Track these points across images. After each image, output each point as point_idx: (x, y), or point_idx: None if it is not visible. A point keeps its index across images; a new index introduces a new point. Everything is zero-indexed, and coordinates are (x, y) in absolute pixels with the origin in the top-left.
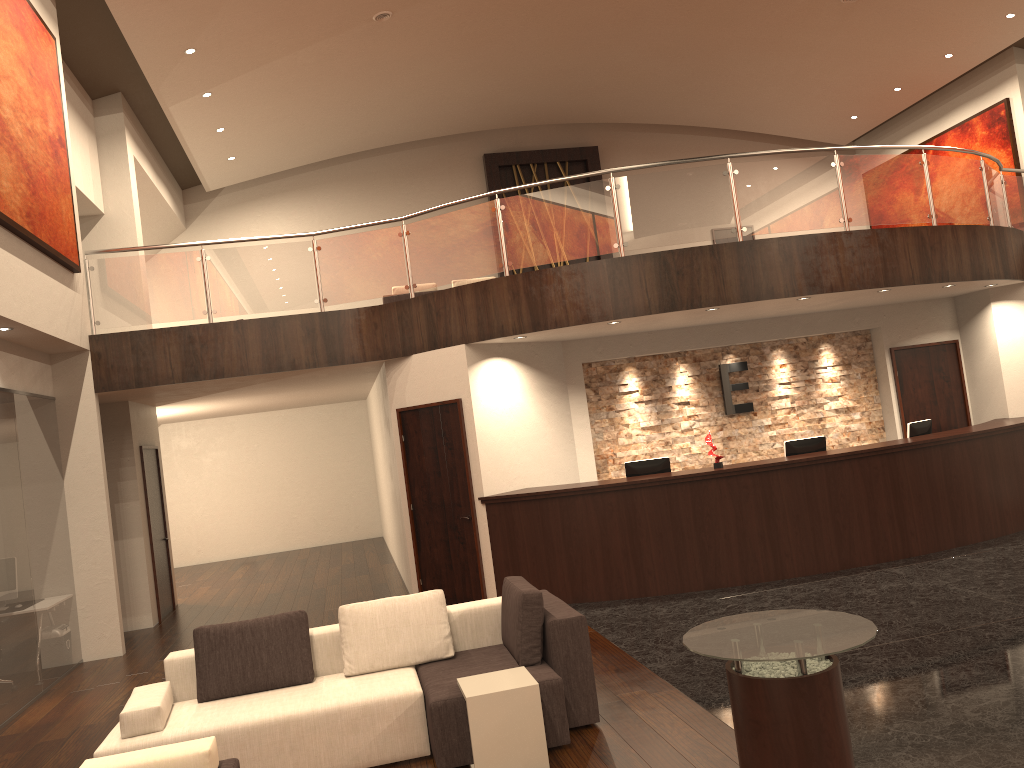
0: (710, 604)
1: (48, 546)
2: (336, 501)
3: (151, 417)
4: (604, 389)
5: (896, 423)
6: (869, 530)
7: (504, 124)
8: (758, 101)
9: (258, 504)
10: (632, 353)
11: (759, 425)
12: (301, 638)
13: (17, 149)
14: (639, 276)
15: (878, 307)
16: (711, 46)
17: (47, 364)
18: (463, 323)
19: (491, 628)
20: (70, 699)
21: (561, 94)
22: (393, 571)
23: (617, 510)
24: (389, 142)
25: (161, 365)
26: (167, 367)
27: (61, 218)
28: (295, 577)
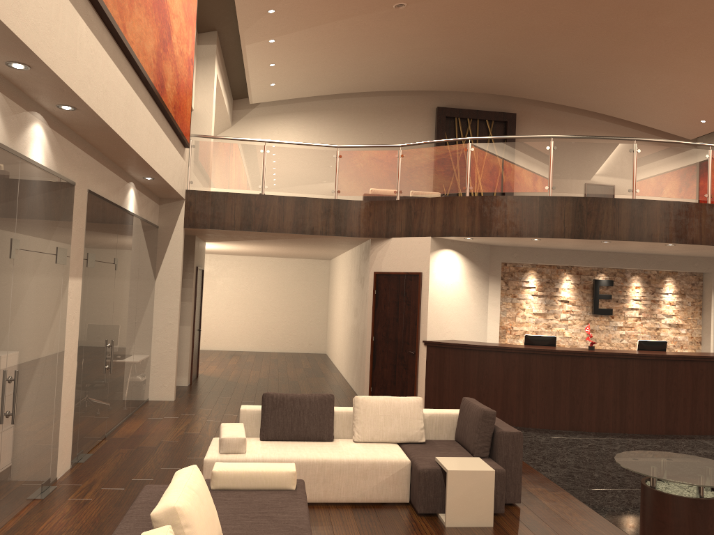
0: (575, 440)
1: (143, 322)
2: (299, 324)
3: (203, 248)
4: (512, 282)
5: (711, 341)
6: (690, 411)
7: (455, 88)
8: (637, 100)
9: (248, 317)
10: (536, 261)
11: (614, 325)
12: (329, 412)
13: (175, 63)
14: (560, 211)
15: (712, 258)
16: (615, 57)
17: (157, 204)
18: (432, 222)
19: (448, 428)
20: (149, 422)
21: (500, 74)
22: (341, 378)
23: (518, 366)
24: (376, 89)
25: (228, 217)
26: (231, 219)
27: (186, 111)
28: (273, 370)
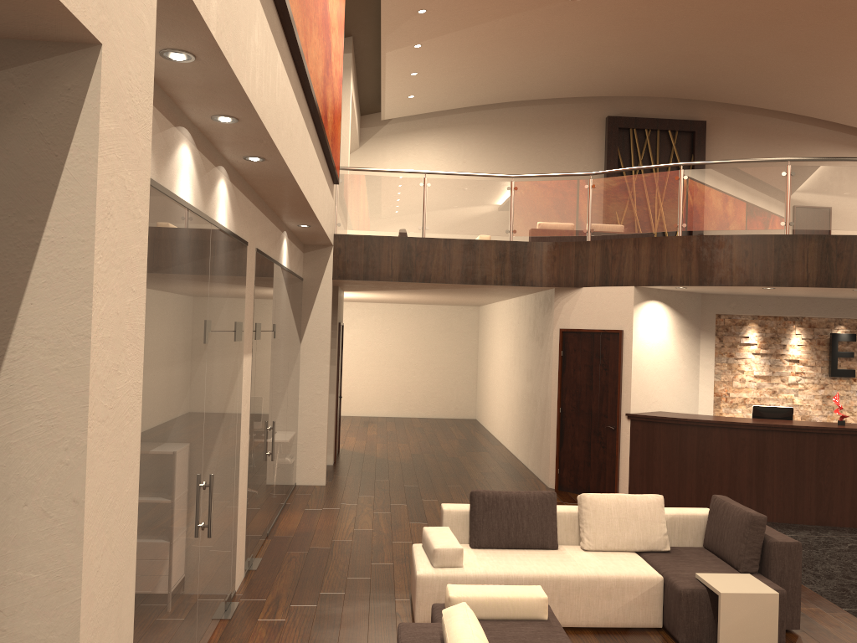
0: (829, 539)
1: (292, 394)
2: (443, 384)
3: (342, 300)
4: (728, 338)
5: None
6: None
7: (631, 93)
8: None
9: (382, 376)
10: (759, 312)
11: (856, 390)
12: (552, 513)
13: (332, 86)
14: (802, 253)
15: None
16: (841, 49)
17: (302, 252)
18: (635, 269)
19: (694, 533)
20: (309, 515)
21: (690, 74)
22: (508, 453)
23: (748, 445)
24: (533, 97)
25: (384, 265)
26: (388, 268)
27: (337, 141)
28: (424, 443)
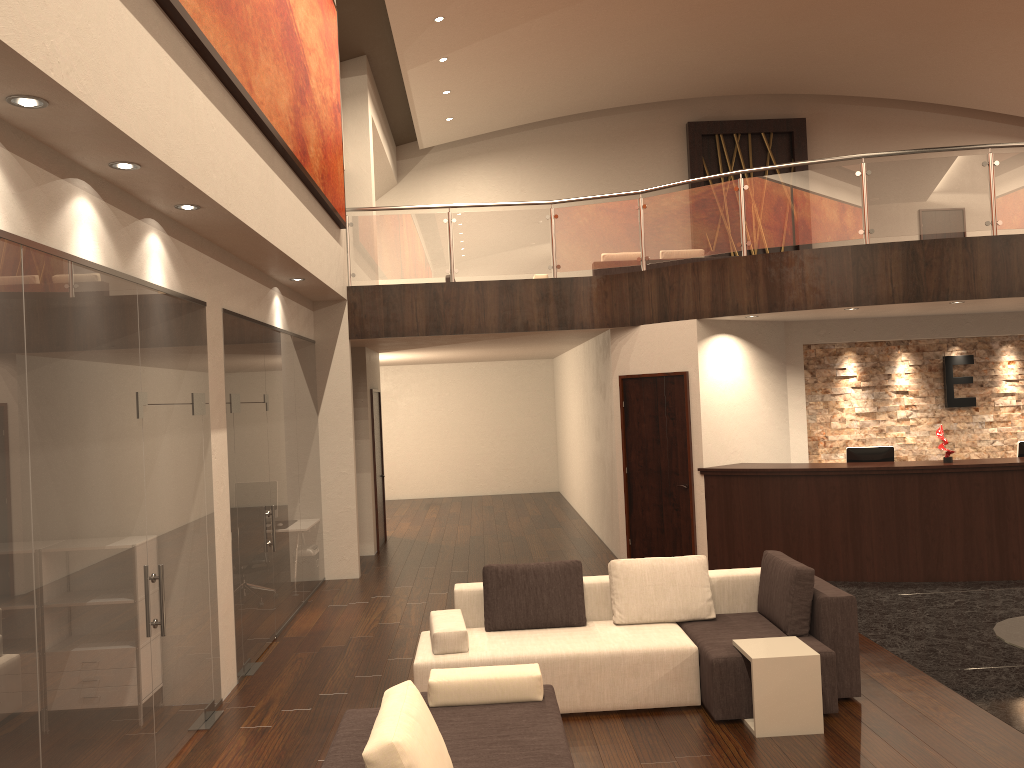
0: (935, 596)
1: (308, 474)
2: (517, 453)
3: (376, 362)
4: (821, 372)
5: None
6: None
7: (712, 93)
8: (988, 77)
9: (445, 449)
10: (855, 338)
11: (980, 421)
12: (577, 585)
13: (317, 116)
14: (885, 264)
15: None
16: (949, 20)
17: (311, 310)
18: (696, 299)
19: (746, 596)
20: (330, 612)
21: (777, 64)
22: (585, 527)
23: (840, 494)
24: (596, 107)
25: (408, 318)
26: (413, 320)
27: (337, 178)
28: (489, 522)
